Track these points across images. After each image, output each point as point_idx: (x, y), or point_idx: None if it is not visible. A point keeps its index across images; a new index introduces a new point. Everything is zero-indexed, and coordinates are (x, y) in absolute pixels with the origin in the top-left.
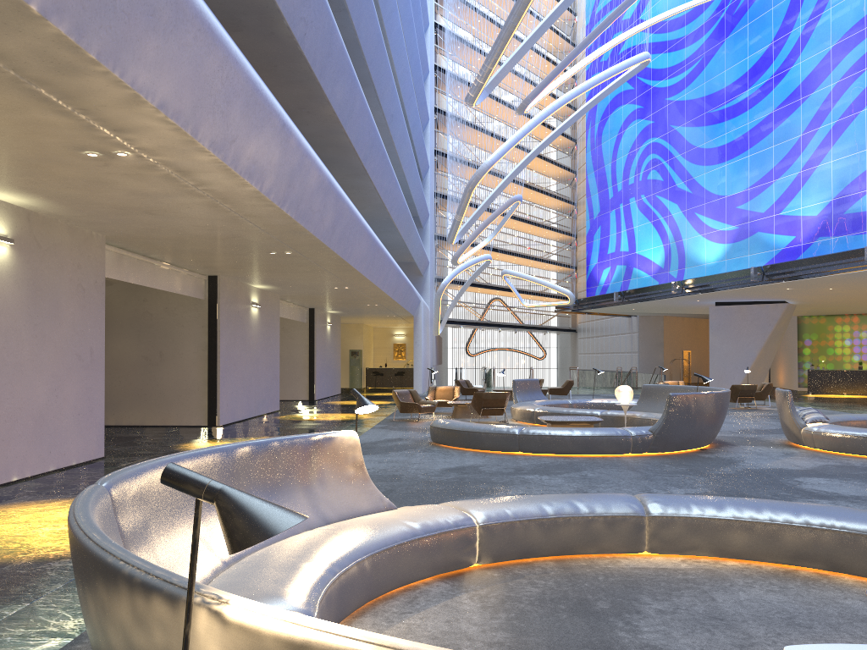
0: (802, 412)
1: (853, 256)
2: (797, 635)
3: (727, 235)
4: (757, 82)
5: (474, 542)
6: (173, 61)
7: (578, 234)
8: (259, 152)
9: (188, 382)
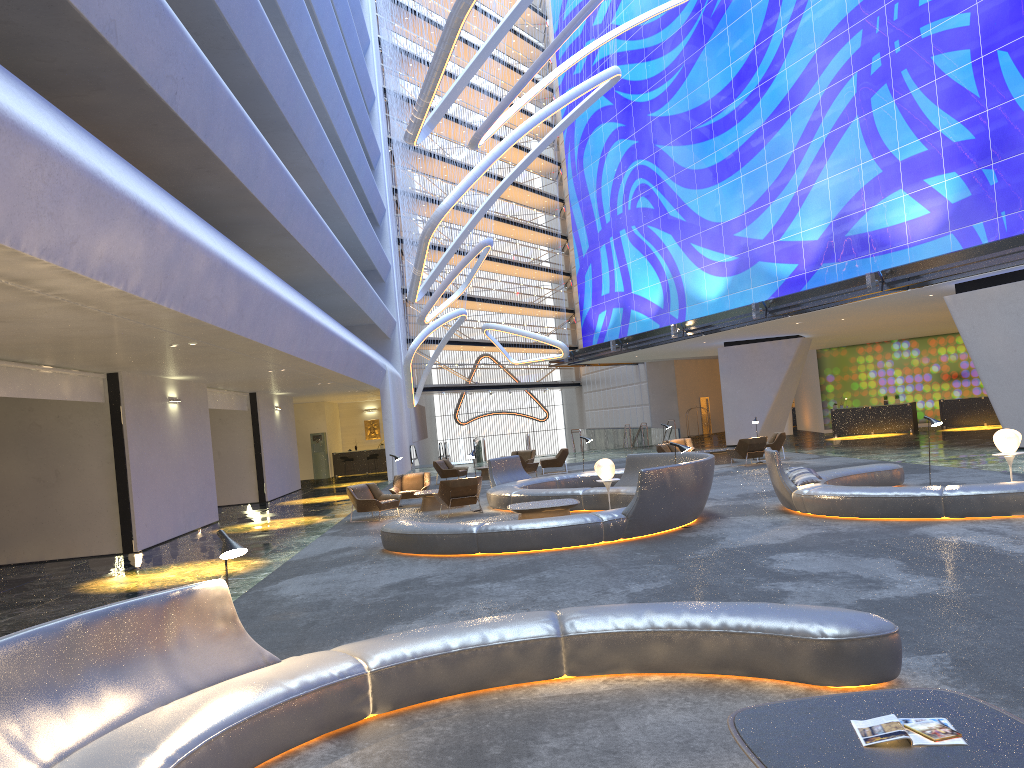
0: (792, 474)
1: (856, 285)
2: (685, 762)
3: (727, 267)
4: (743, 92)
5: (365, 691)
6: None
7: (573, 272)
8: (114, 248)
9: (94, 503)
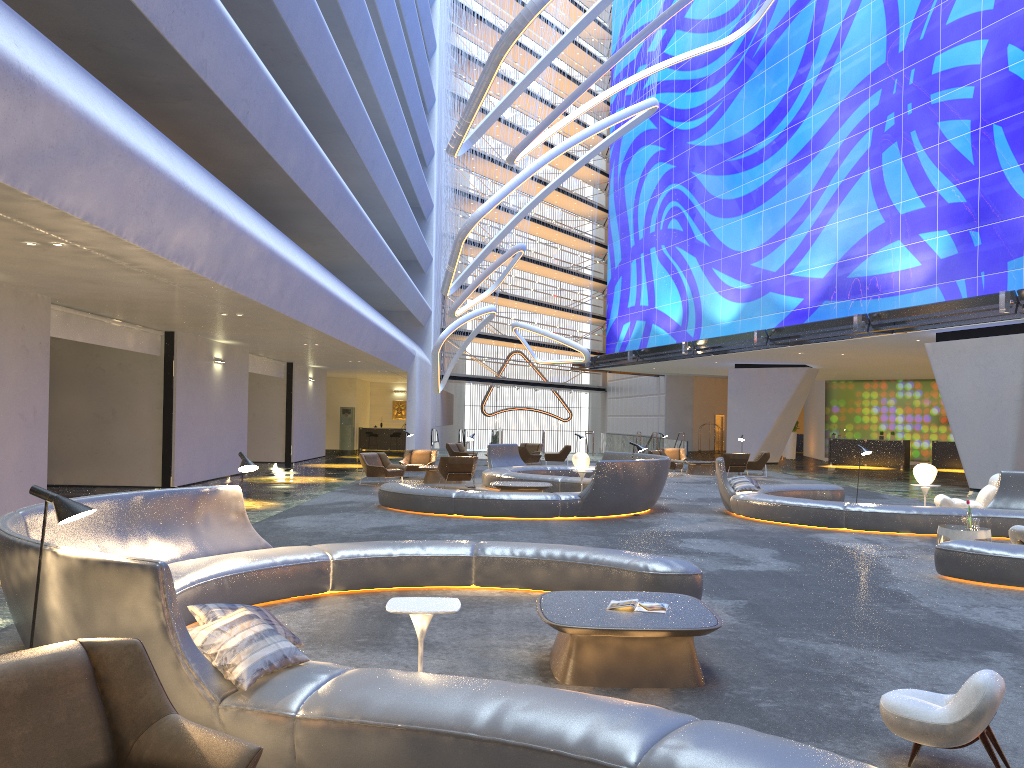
0: (733, 481)
1: (846, 324)
2: (523, 630)
3: (742, 294)
4: (772, 133)
5: (327, 573)
6: (96, 182)
7: None
8: (187, 238)
9: (142, 441)
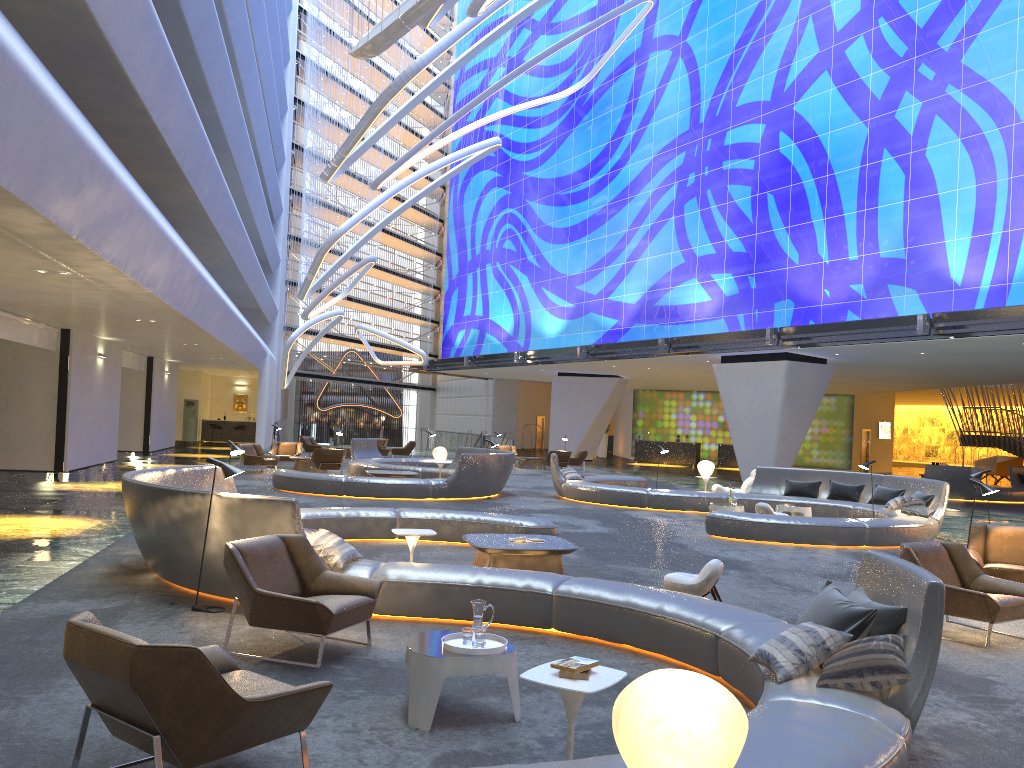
0: (564, 472)
1: (652, 345)
2: (446, 561)
3: (567, 312)
4: (597, 175)
5: None
6: (123, 236)
7: (443, 287)
8: (157, 269)
9: (35, 428)
